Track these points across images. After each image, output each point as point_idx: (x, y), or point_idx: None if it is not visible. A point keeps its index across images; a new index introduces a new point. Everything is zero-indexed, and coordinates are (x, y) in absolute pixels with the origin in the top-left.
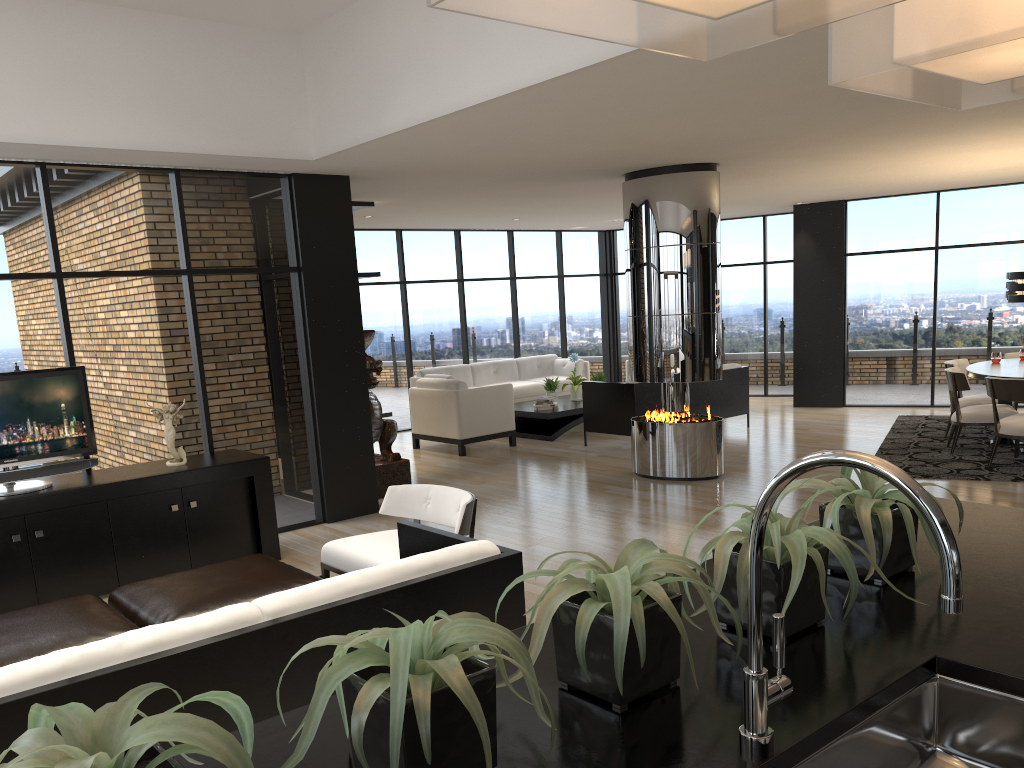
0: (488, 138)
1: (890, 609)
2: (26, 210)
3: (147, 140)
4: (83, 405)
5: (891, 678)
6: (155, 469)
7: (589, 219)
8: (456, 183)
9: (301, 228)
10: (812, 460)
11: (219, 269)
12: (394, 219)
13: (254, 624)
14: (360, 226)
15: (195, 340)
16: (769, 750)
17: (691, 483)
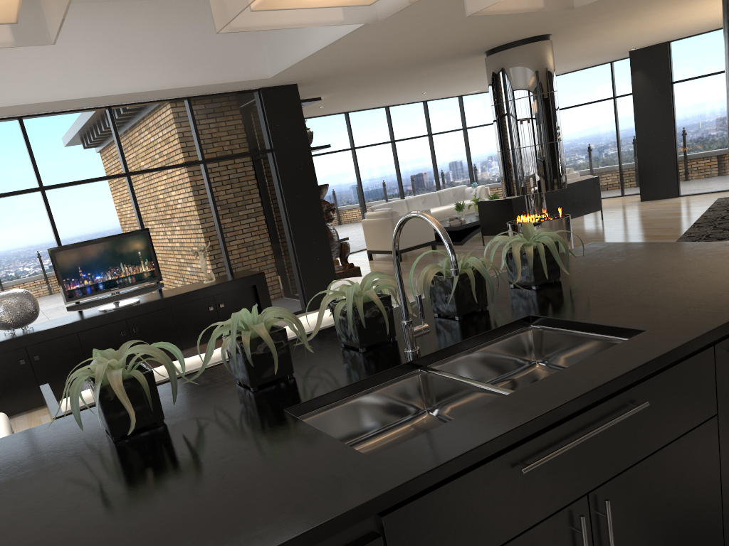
0: (377, 46)
1: (527, 299)
2: (104, 137)
3: (166, 82)
4: (151, 251)
5: (498, 326)
6: (197, 286)
7: (478, 85)
8: (370, 77)
9: (270, 123)
10: (404, 217)
11: (222, 157)
12: (340, 106)
13: None
14: (319, 114)
15: (213, 204)
16: (416, 356)
17: None
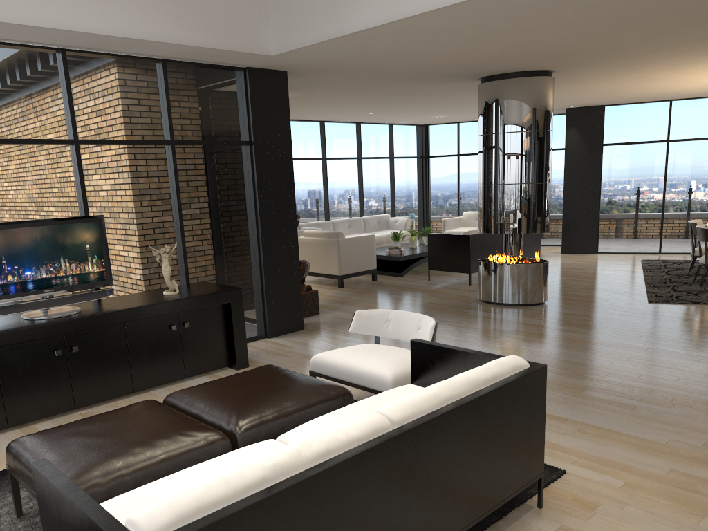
0: (417, 41)
1: None
2: (50, 88)
3: (153, 32)
4: (102, 246)
5: None
6: (156, 297)
7: (420, 115)
8: (357, 81)
9: (253, 111)
10: None
11: (194, 141)
12: None
13: (388, 431)
14: None
15: (176, 196)
16: None
17: (526, 307)
